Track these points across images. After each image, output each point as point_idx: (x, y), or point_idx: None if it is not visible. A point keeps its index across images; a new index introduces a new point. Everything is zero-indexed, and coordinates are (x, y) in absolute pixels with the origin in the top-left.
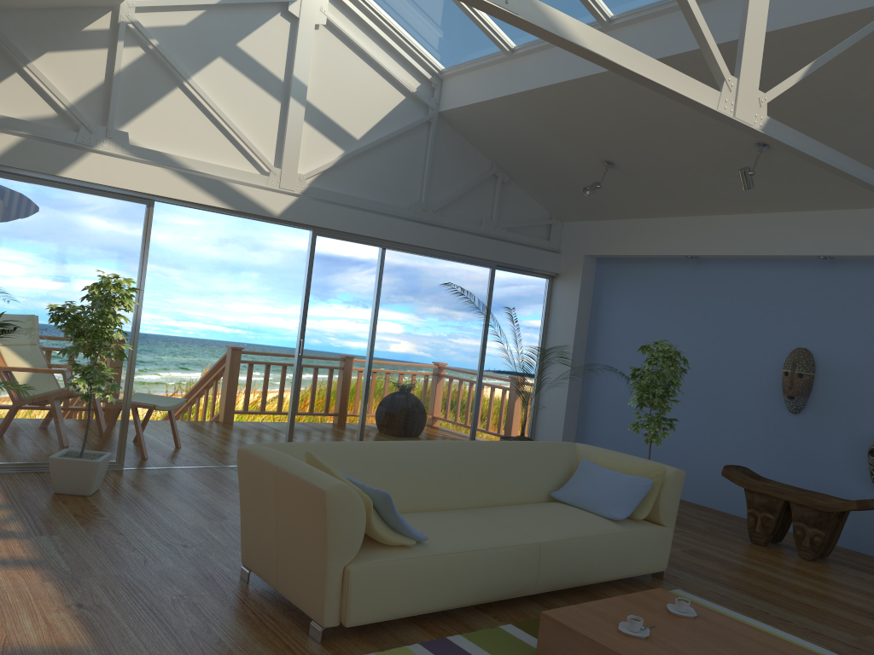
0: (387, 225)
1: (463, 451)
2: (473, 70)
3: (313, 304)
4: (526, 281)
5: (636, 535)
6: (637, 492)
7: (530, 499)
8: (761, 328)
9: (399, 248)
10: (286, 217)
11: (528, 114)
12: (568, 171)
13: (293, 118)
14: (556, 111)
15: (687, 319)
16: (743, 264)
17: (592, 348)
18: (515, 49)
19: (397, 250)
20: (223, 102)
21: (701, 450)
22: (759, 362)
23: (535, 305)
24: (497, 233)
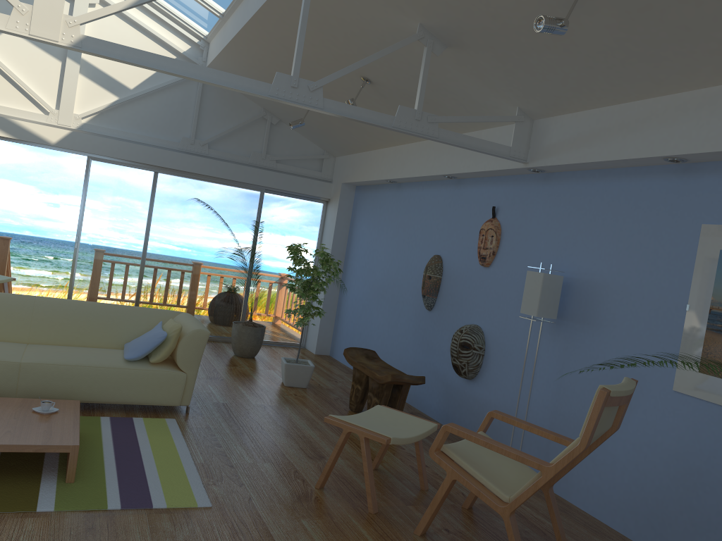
0: (154, 154)
1: (47, 304)
2: (216, 33)
3: (89, 211)
4: (299, 203)
5: (138, 372)
6: (153, 342)
7: (106, 346)
8: (421, 239)
9: (168, 172)
10: (61, 145)
11: (243, 65)
12: (301, 112)
13: (69, 73)
14: (253, 61)
15: (390, 233)
16: (419, 186)
17: (347, 259)
18: (223, 13)
19: (167, 174)
20: (12, 62)
21: (385, 342)
22: (418, 268)
23: (310, 224)
24: (265, 164)
